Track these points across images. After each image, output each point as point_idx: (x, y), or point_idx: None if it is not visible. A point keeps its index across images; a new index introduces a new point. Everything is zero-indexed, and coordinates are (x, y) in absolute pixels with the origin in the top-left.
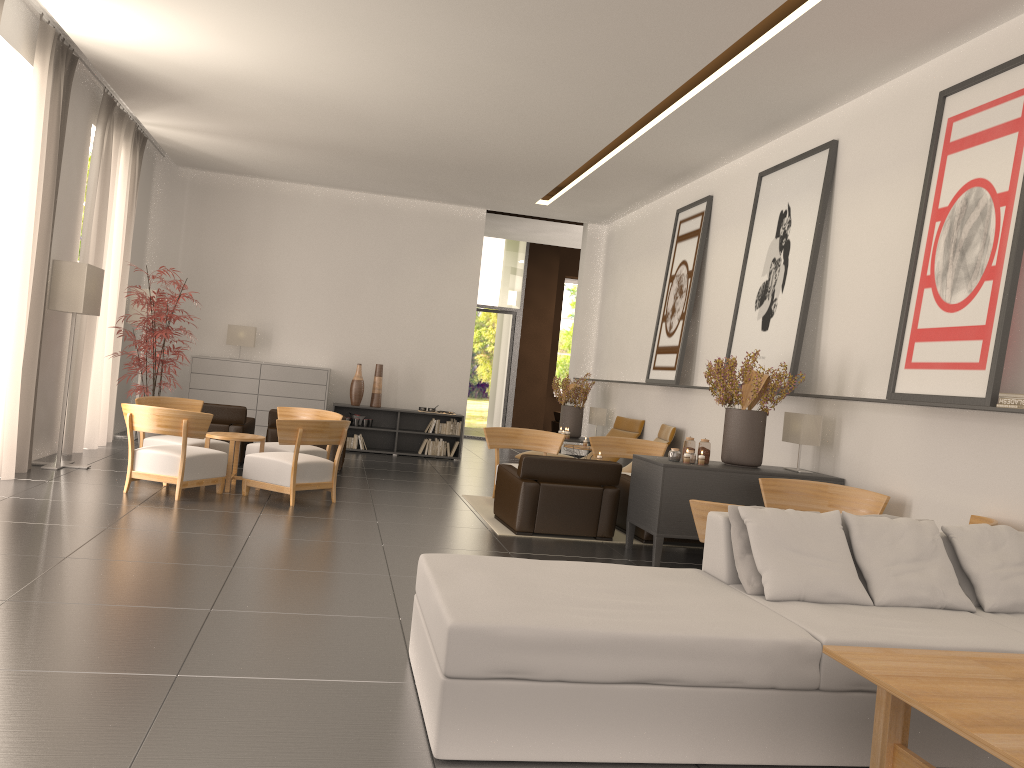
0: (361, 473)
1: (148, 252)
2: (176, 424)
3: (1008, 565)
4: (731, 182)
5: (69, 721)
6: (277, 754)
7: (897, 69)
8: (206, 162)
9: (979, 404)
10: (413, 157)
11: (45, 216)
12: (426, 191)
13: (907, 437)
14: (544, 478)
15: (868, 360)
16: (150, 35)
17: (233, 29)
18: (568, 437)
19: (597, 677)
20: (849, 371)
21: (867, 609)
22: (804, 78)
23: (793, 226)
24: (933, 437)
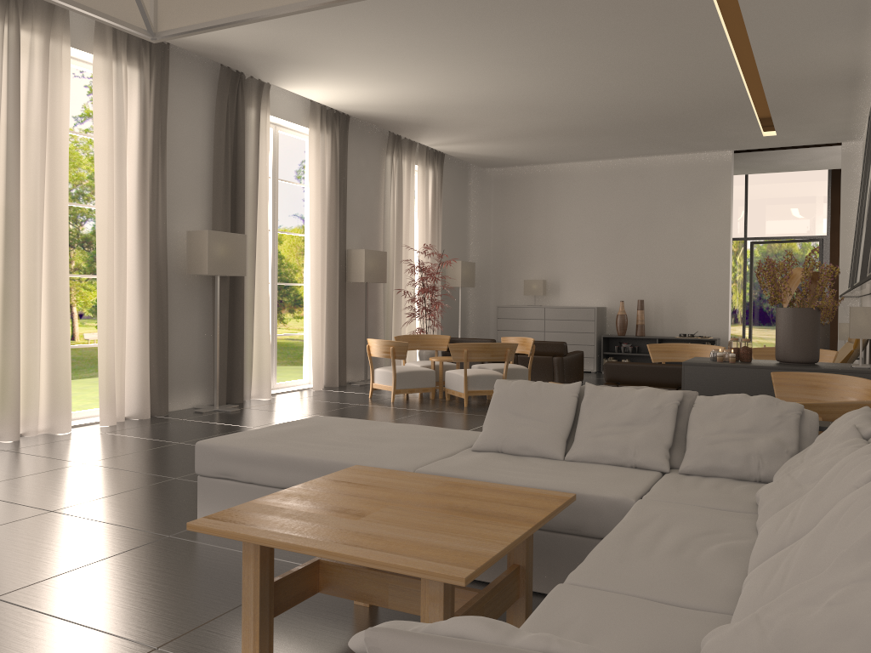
0: None
1: (471, 234)
2: (387, 350)
3: (729, 432)
4: None
5: (90, 488)
6: (138, 511)
7: None
8: (494, 161)
9: None
10: (611, 124)
11: (333, 223)
12: (661, 147)
13: None
14: (624, 381)
15: None
16: (359, 93)
17: (389, 75)
18: None
19: (270, 482)
20: None
21: (542, 461)
22: None
23: None
24: None
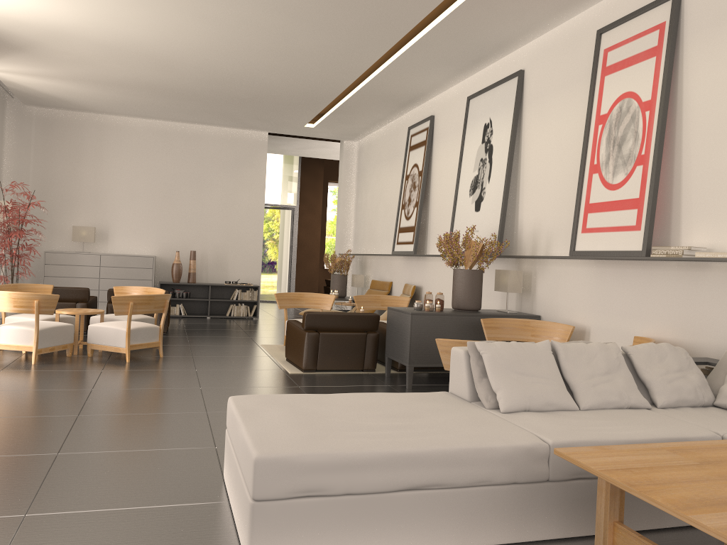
0: (183, 333)
1: (4, 172)
2: (29, 304)
3: (671, 372)
4: (447, 105)
5: None
6: None
7: (565, 15)
8: (47, 101)
9: (637, 255)
10: (210, 92)
11: None
12: (222, 119)
13: (584, 283)
14: (322, 328)
15: (553, 228)
16: None
17: None
18: (337, 297)
19: (378, 488)
20: (540, 237)
21: (576, 413)
22: (499, 23)
23: (494, 134)
24: (603, 281)
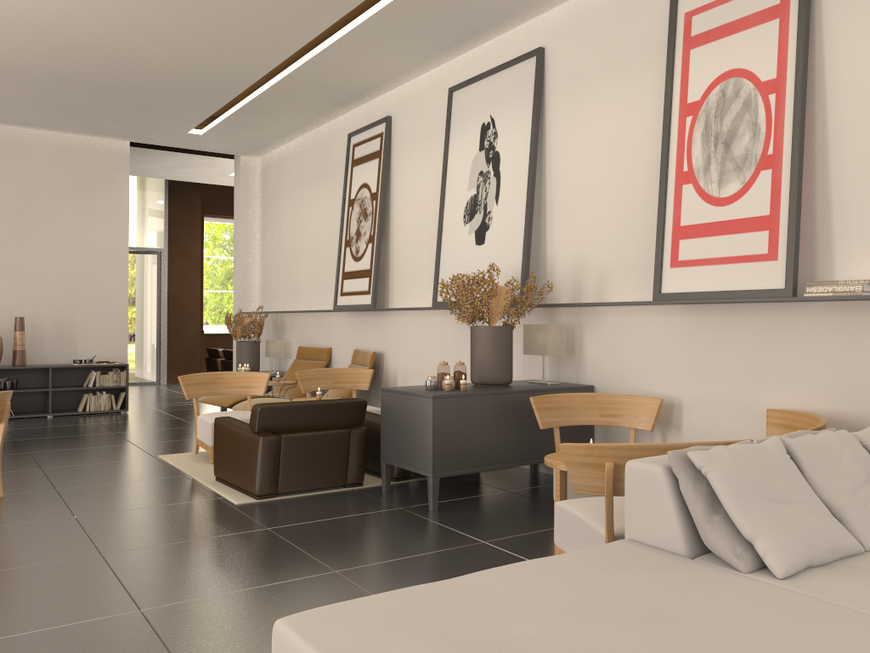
0: (20, 447)
1: None
2: None
3: None
4: (413, 101)
5: None
6: None
7: None
8: None
9: (778, 296)
10: (48, 72)
11: None
12: (59, 119)
13: (668, 337)
14: (284, 428)
15: (609, 264)
16: None
17: None
18: None
19: None
20: (586, 277)
21: None
22: None
23: (502, 137)
24: (701, 334)
